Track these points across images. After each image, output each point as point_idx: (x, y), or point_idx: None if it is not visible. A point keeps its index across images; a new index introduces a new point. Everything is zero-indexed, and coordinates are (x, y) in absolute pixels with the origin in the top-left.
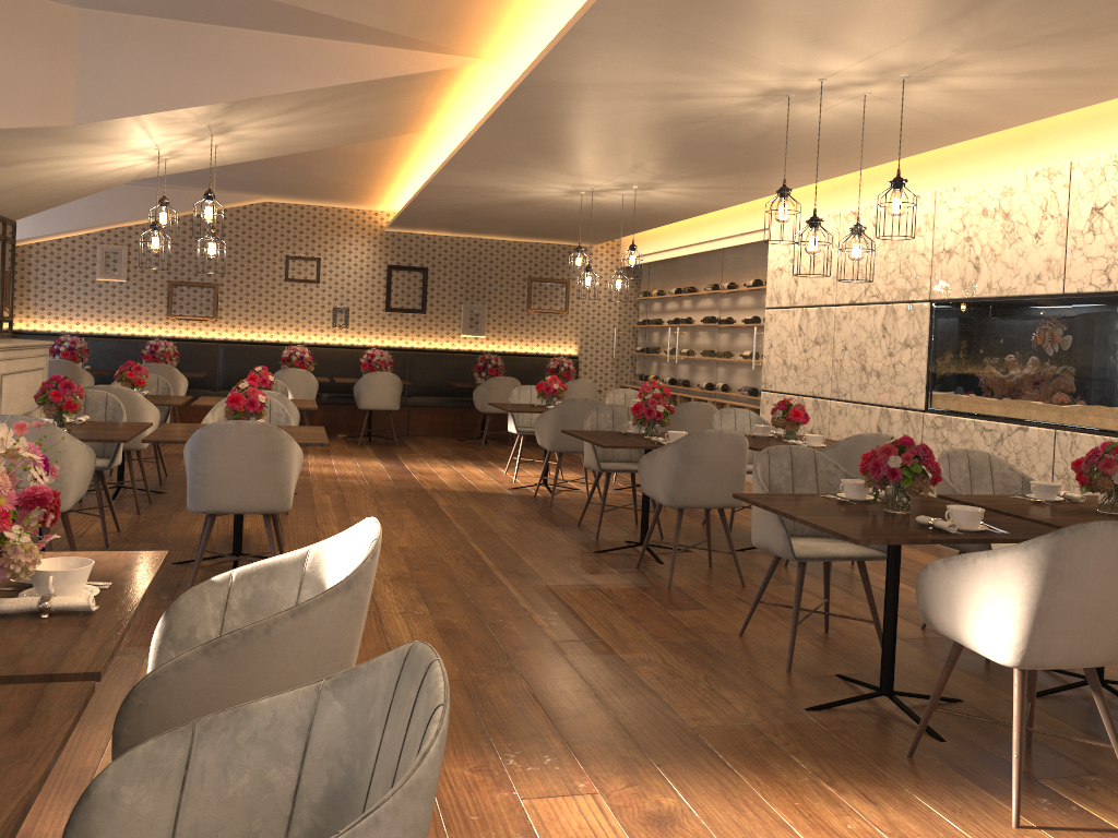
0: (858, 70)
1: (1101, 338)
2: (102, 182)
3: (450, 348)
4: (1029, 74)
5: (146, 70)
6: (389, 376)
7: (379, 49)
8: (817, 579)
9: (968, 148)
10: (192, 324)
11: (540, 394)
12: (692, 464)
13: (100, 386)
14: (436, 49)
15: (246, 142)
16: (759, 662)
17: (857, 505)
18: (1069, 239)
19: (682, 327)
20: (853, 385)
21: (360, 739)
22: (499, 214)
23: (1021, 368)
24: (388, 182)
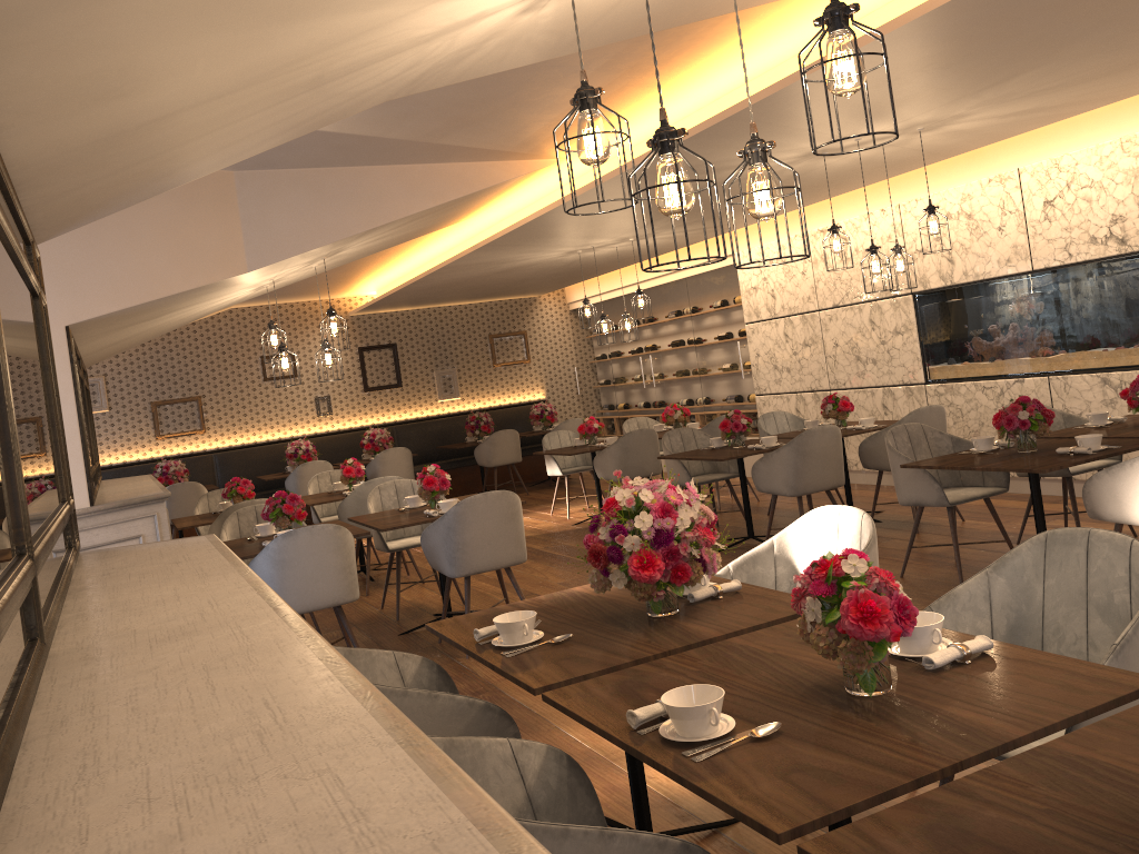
0: (889, 129)
1: (1072, 300)
2: (194, 318)
3: (430, 415)
4: (1010, 115)
5: (298, 214)
6: (401, 451)
7: (478, 164)
8: (905, 531)
9: (922, 166)
10: (182, 440)
11: (584, 435)
12: (806, 457)
13: (245, 502)
14: (525, 157)
15: (335, 259)
16: (937, 589)
17: (995, 453)
18: (1029, 228)
19: (653, 354)
20: (851, 374)
21: (1021, 593)
22: (481, 282)
23: (1007, 334)
24: (375, 270)
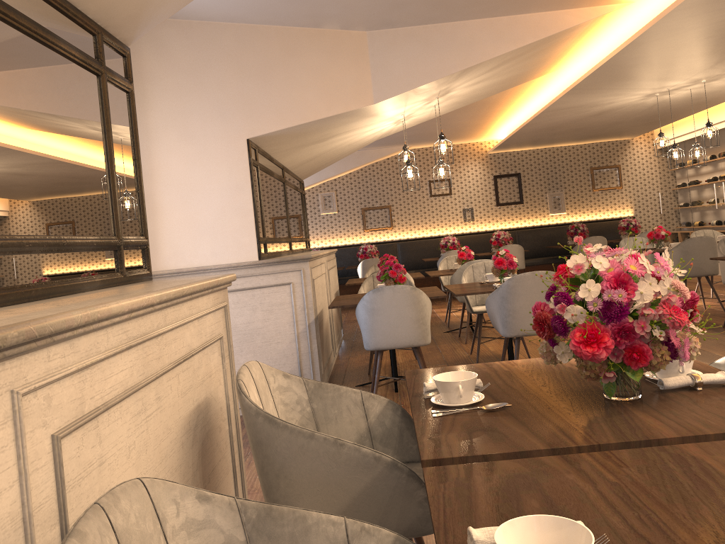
0: None
1: None
2: (359, 145)
3: (543, 224)
4: None
5: (411, 60)
6: (516, 247)
7: (553, 13)
8: None
9: None
10: (378, 233)
11: (652, 240)
12: None
13: None
14: (594, 3)
15: (450, 100)
16: None
17: None
18: None
19: None
20: None
21: None
22: (579, 125)
23: None
24: (500, 118)
